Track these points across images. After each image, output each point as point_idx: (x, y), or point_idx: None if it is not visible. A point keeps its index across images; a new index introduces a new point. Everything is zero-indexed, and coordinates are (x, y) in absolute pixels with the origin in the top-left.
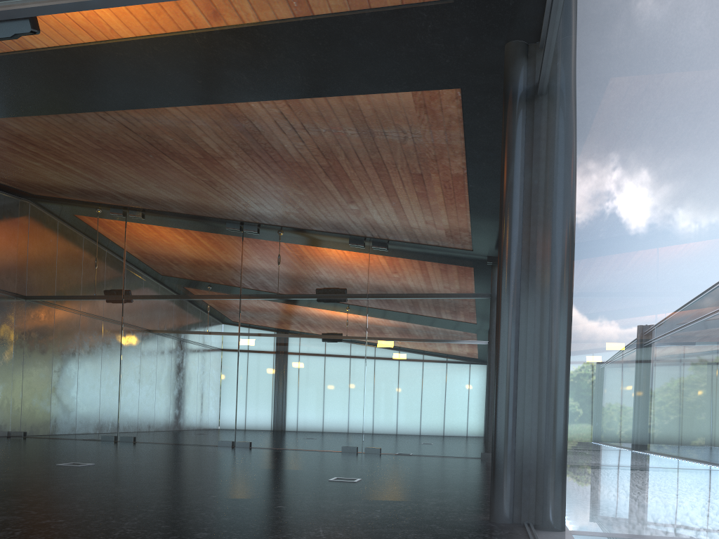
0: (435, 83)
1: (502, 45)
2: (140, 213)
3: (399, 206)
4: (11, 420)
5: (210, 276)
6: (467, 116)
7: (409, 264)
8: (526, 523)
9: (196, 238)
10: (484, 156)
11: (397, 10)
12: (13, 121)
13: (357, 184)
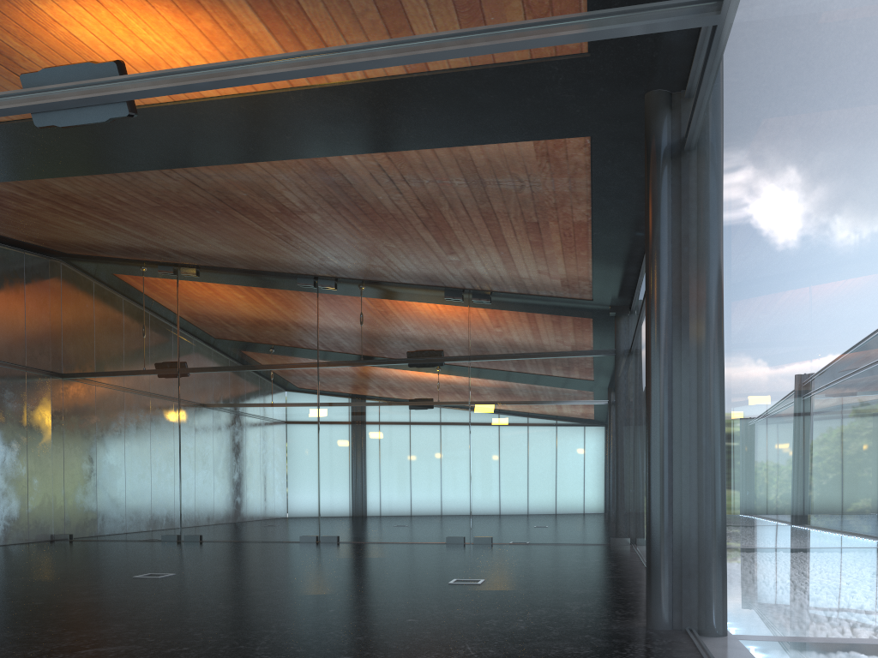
0: (562, 132)
1: (641, 94)
2: (194, 270)
3: (508, 256)
4: (54, 521)
5: (281, 342)
6: (596, 163)
7: (516, 319)
8: (689, 629)
9: (263, 297)
10: (613, 203)
11: (525, 64)
12: (60, 181)
13: (460, 235)
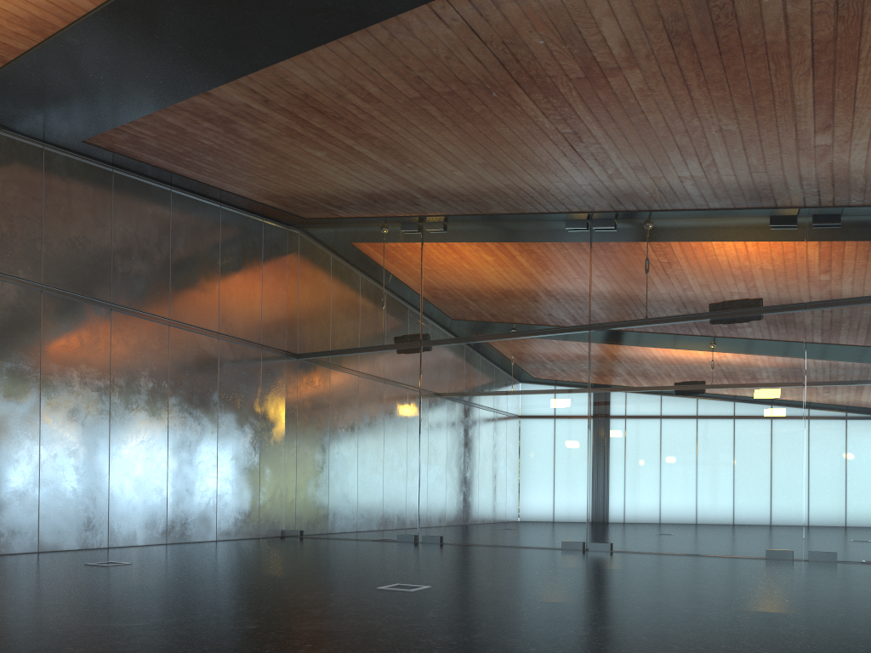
0: None
1: None
2: (441, 224)
3: None
4: (285, 516)
5: (542, 301)
6: None
7: None
8: None
9: (521, 248)
10: None
11: None
12: (300, 65)
13: (866, 78)
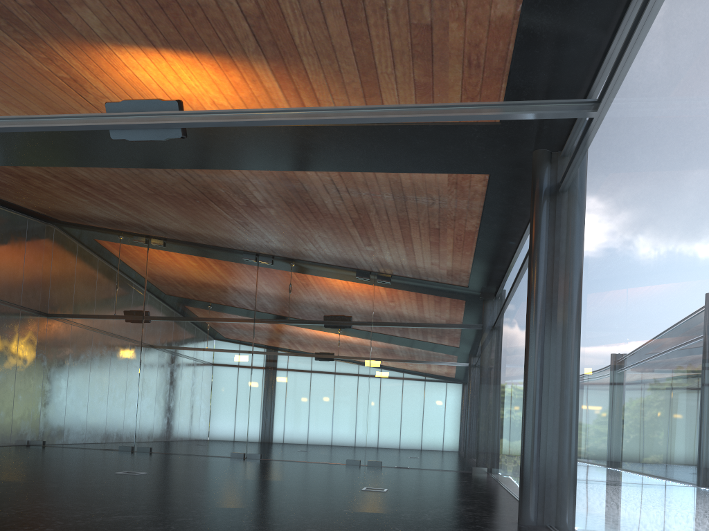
0: (470, 169)
1: (531, 151)
2: (162, 242)
3: (411, 250)
4: (31, 430)
5: (226, 301)
6: (490, 192)
7: (409, 297)
8: (548, 525)
9: (214, 266)
10: (496, 220)
11: (454, 125)
12: (82, 170)
13: (379, 233)
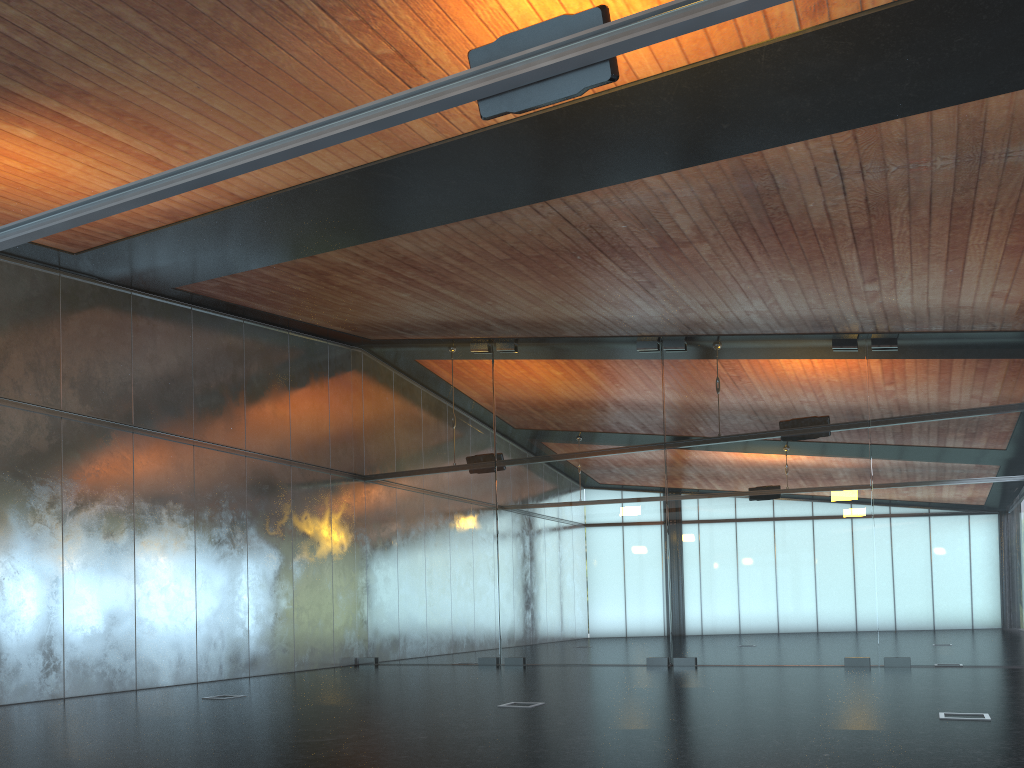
0: None
1: None
2: (512, 345)
3: (957, 275)
4: (358, 643)
5: (617, 420)
6: None
7: (936, 367)
8: None
9: (594, 369)
10: None
11: None
12: (405, 239)
13: (900, 250)
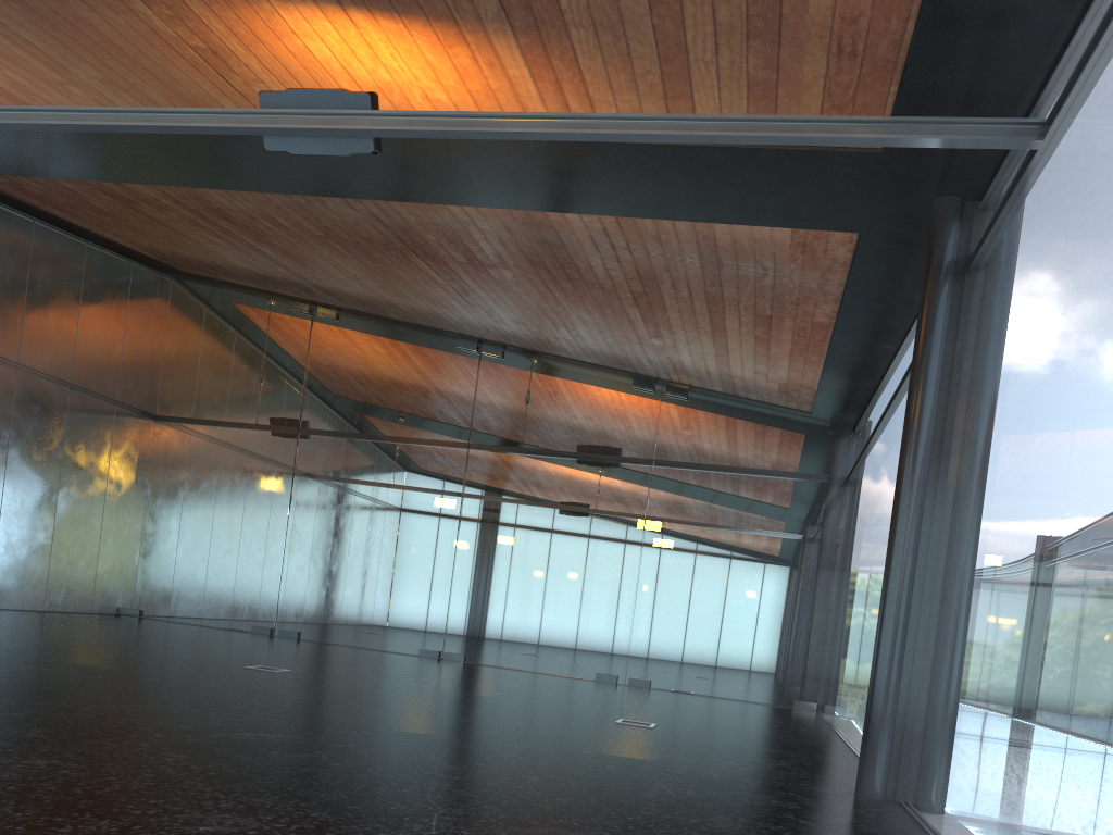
0: (828, 224)
1: (930, 198)
2: (334, 313)
3: (723, 349)
4: (123, 592)
5: (427, 412)
6: (858, 262)
7: (715, 423)
8: (903, 802)
9: (413, 356)
10: (865, 308)
11: (808, 150)
12: (219, 193)
13: (674, 318)
